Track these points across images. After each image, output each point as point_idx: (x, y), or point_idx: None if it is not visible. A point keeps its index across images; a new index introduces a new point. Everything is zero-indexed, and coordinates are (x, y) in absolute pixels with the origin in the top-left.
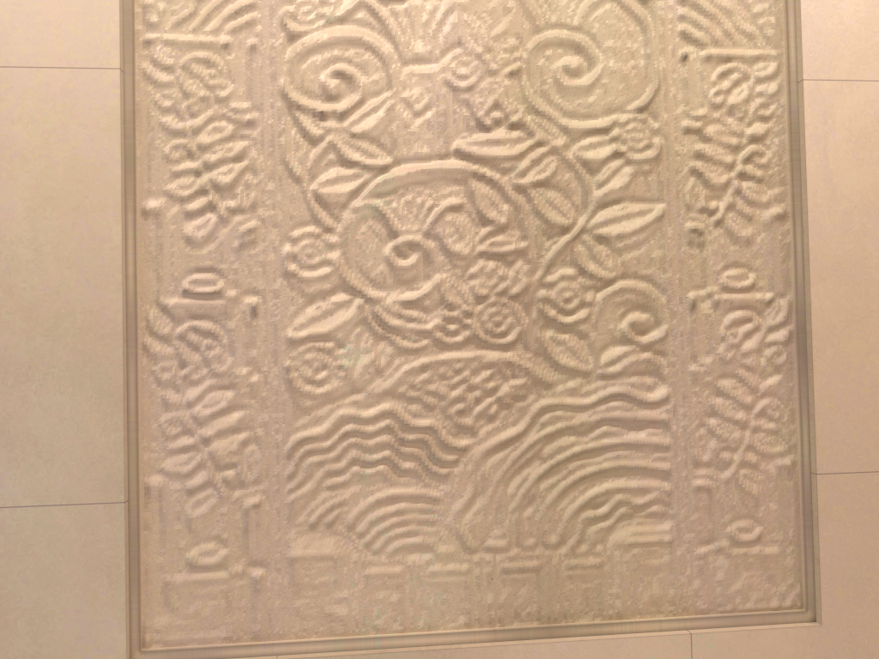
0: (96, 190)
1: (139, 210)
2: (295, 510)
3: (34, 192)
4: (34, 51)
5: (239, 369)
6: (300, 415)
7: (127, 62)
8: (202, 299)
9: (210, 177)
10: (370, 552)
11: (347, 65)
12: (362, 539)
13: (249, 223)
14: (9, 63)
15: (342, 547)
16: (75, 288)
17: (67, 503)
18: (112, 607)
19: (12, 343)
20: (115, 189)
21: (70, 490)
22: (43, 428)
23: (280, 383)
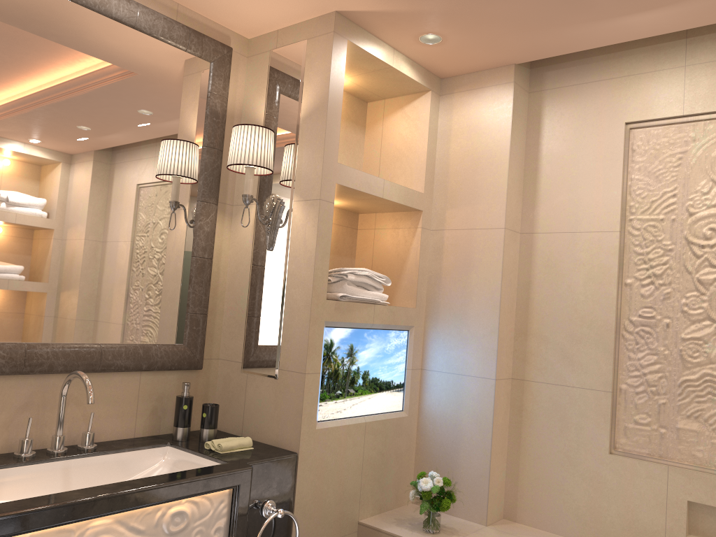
0: (607, 276)
1: (623, 283)
2: (680, 408)
3: (586, 276)
4: (589, 226)
5: (659, 347)
6: (685, 370)
7: (622, 228)
8: (646, 318)
9: (652, 271)
10: (714, 433)
11: (715, 224)
12: (711, 426)
13: (667, 290)
14: (580, 231)
15: (700, 428)
16: (598, 311)
17: (590, 388)
18: (604, 430)
19: (575, 329)
20: (614, 275)
21: (592, 384)
22: (584, 360)
23: (677, 355)
